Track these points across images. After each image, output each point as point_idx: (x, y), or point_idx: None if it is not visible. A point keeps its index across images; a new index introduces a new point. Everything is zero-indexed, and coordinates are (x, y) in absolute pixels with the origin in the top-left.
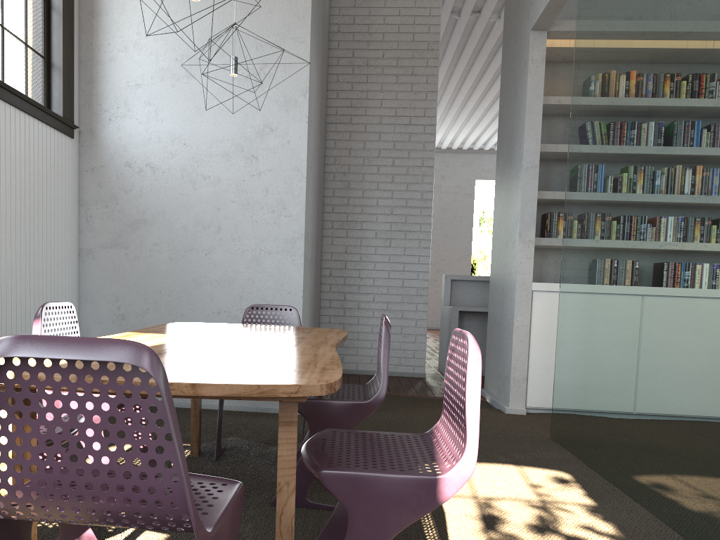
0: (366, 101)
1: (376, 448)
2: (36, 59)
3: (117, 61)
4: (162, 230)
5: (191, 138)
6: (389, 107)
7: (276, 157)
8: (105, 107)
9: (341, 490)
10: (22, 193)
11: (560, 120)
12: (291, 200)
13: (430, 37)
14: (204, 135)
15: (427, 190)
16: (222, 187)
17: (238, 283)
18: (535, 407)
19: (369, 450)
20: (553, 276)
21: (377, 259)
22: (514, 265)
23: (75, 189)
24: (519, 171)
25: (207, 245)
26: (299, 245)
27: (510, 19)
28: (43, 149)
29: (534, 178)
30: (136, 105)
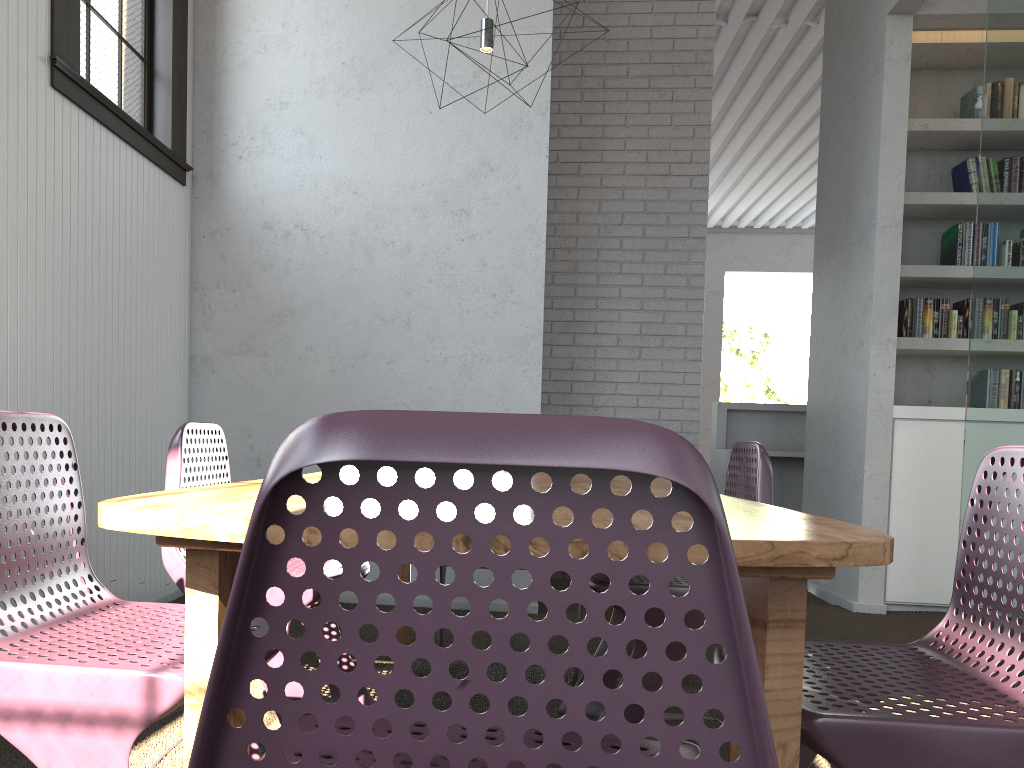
0: (602, 141)
1: (863, 673)
2: (134, 61)
3: (251, 68)
4: (320, 326)
5: (366, 184)
6: (637, 150)
7: (499, 212)
8: (232, 139)
9: (859, 758)
10: (114, 264)
11: (921, 158)
12: (522, 278)
13: (699, 44)
14: (385, 179)
15: (696, 274)
16: (414, 258)
17: (438, 407)
18: (899, 602)
19: (855, 676)
20: (912, 398)
21: (620, 378)
22: (862, 379)
23: (186, 264)
24: (868, 234)
25: (389, 348)
26: (534, 347)
27: (839, 6)
28: (145, 198)
29: (895, 243)
30: (281, 134)
